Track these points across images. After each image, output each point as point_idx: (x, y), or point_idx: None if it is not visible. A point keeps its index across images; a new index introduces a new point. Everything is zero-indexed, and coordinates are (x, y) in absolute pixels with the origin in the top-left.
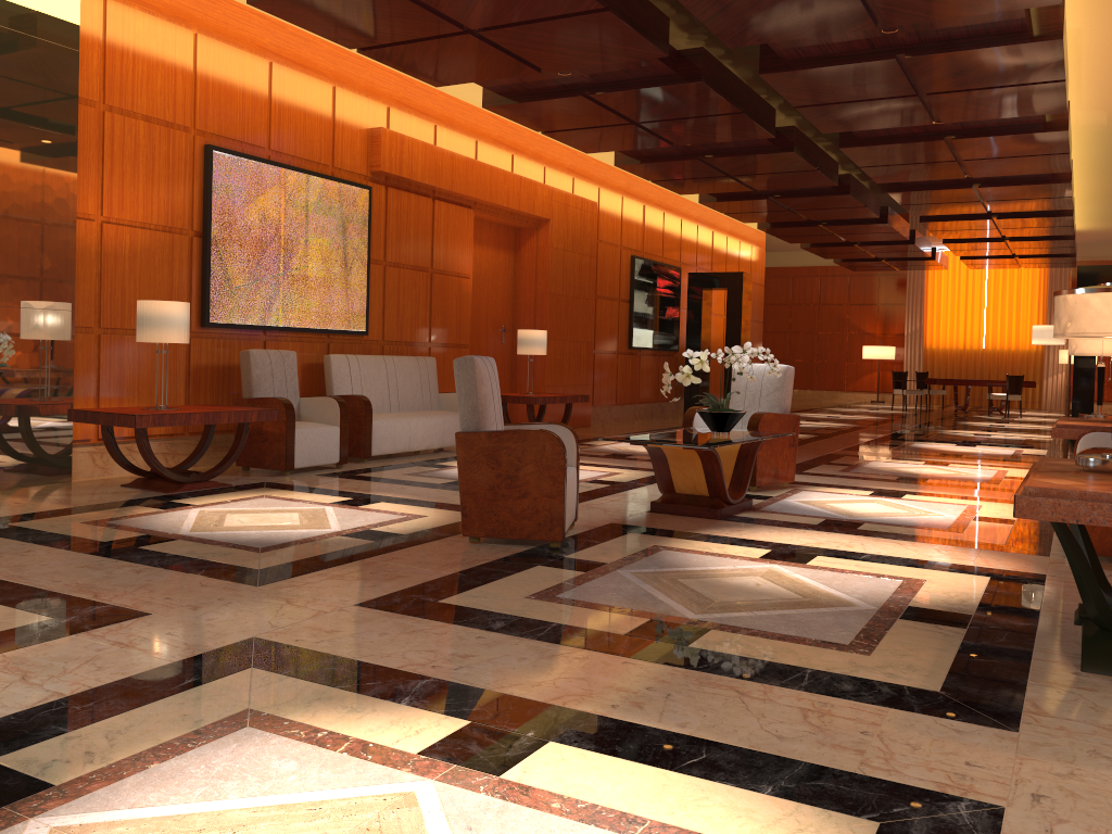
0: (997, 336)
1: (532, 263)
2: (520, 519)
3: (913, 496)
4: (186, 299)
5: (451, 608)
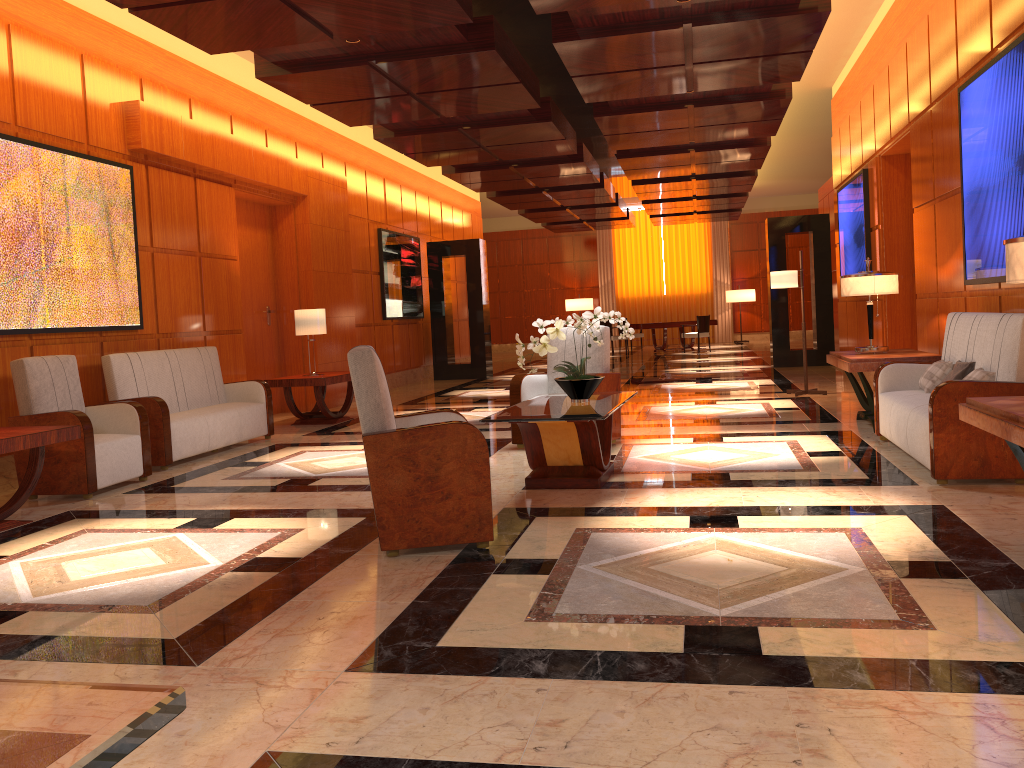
0: (675, 282)
1: (292, 241)
2: (446, 523)
3: (732, 438)
4: None
5: (462, 653)
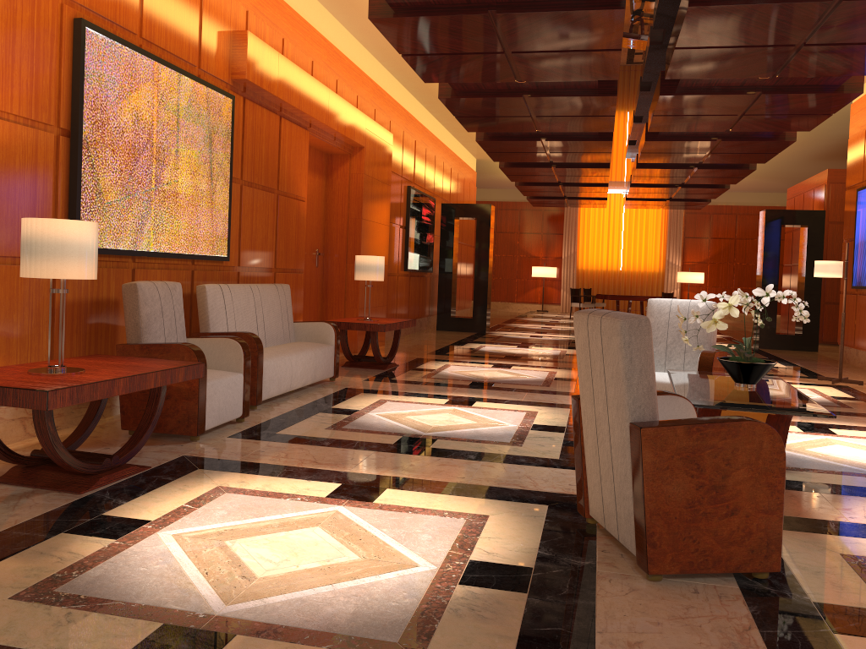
0: (631, 260)
1: (345, 189)
2: (727, 545)
3: (842, 431)
4: (51, 216)
5: None
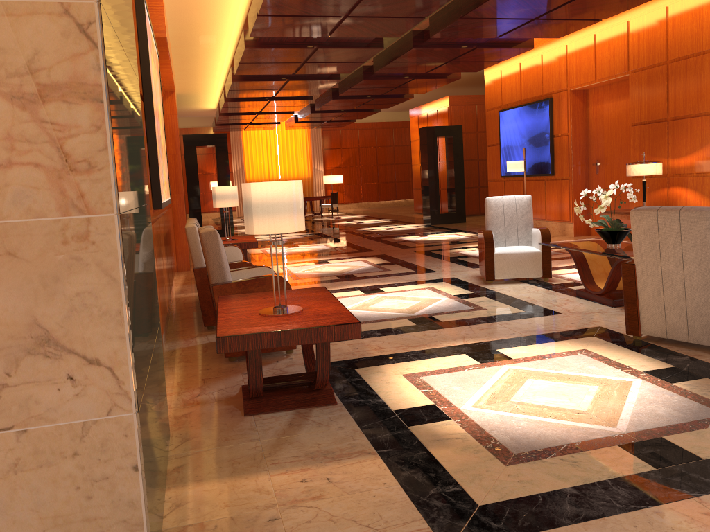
0: (287, 170)
1: None
2: None
3: None
4: (148, 177)
5: None
